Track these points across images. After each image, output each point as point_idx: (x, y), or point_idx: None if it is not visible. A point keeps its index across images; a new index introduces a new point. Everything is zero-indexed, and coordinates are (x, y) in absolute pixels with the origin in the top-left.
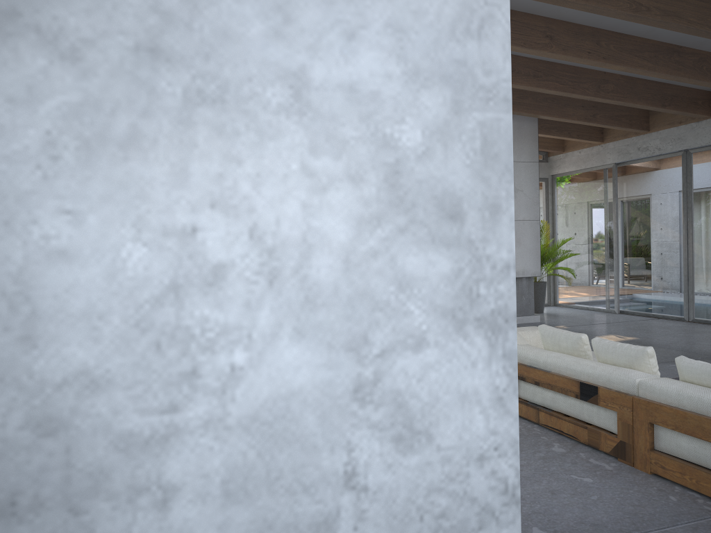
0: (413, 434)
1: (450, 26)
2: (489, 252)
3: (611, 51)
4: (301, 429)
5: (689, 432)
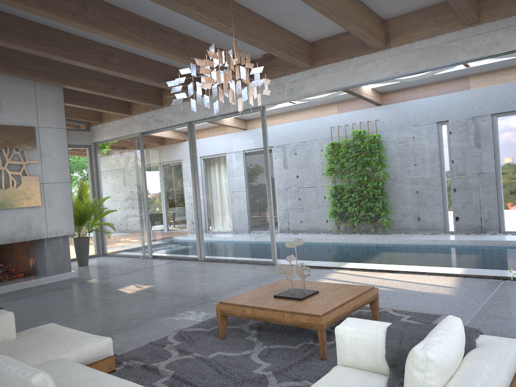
0: None
1: None
2: None
3: (98, 17)
4: None
5: None
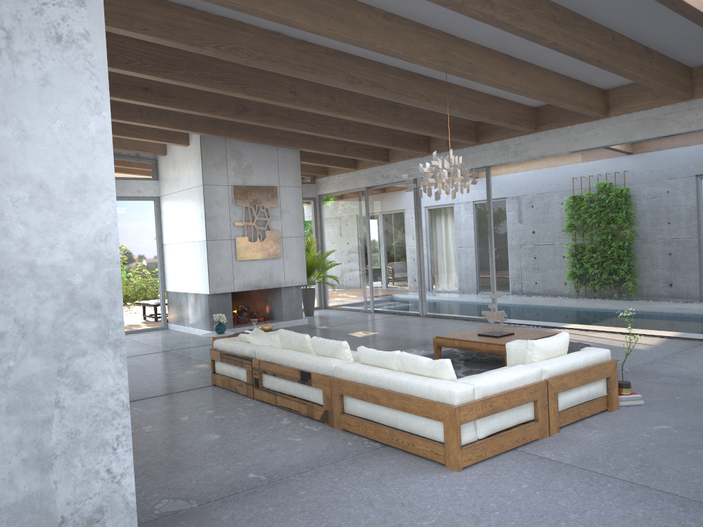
0: (83, 386)
1: (93, 238)
2: (113, 318)
3: (344, 105)
4: (37, 387)
5: (360, 397)
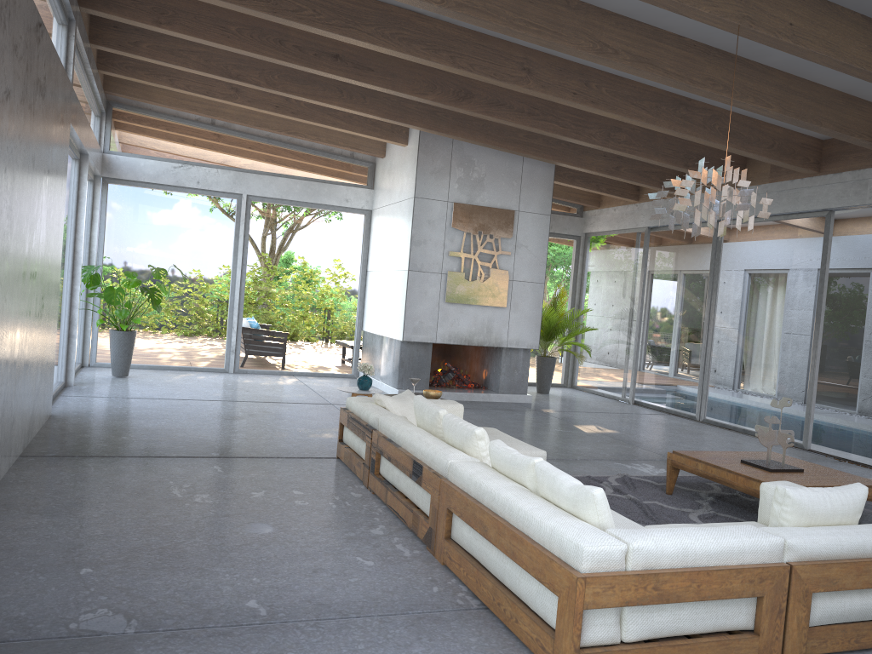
0: None
1: None
2: None
3: (602, 94)
4: None
5: (468, 520)
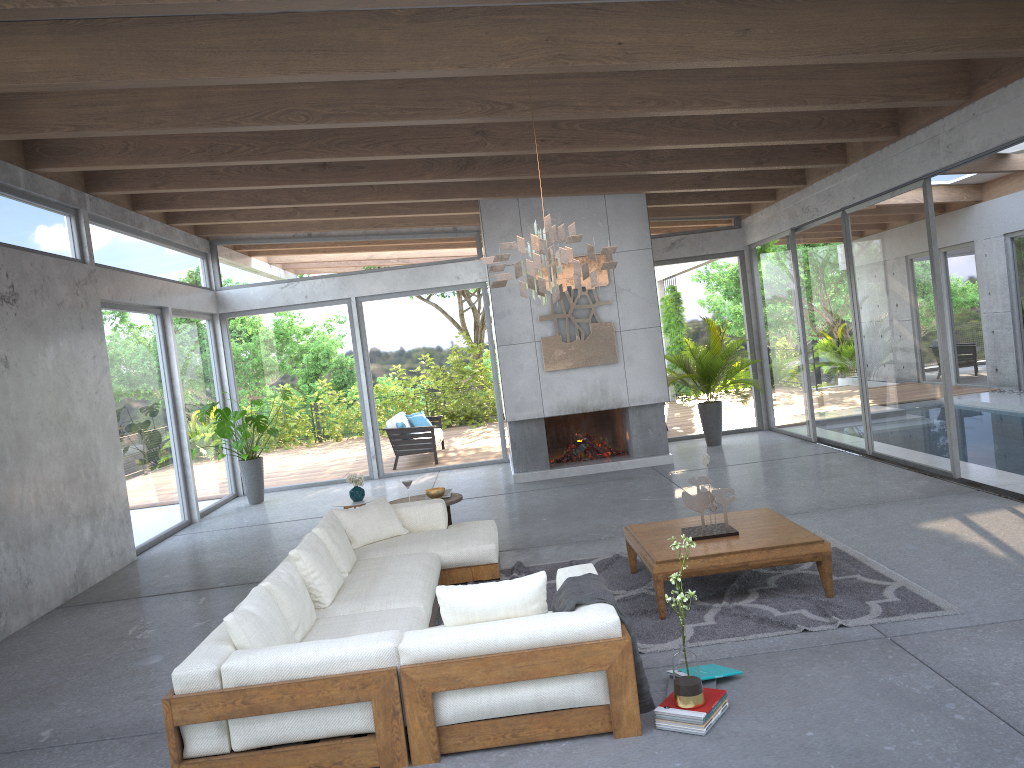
0: None
1: None
2: None
3: (576, 131)
4: None
5: None
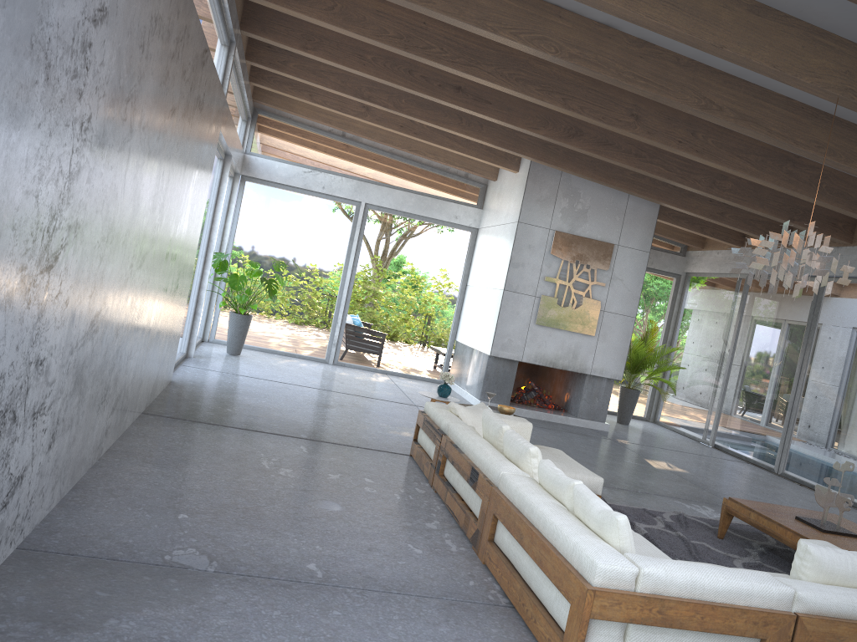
0: None
1: None
2: None
3: (708, 145)
4: None
5: (508, 526)
